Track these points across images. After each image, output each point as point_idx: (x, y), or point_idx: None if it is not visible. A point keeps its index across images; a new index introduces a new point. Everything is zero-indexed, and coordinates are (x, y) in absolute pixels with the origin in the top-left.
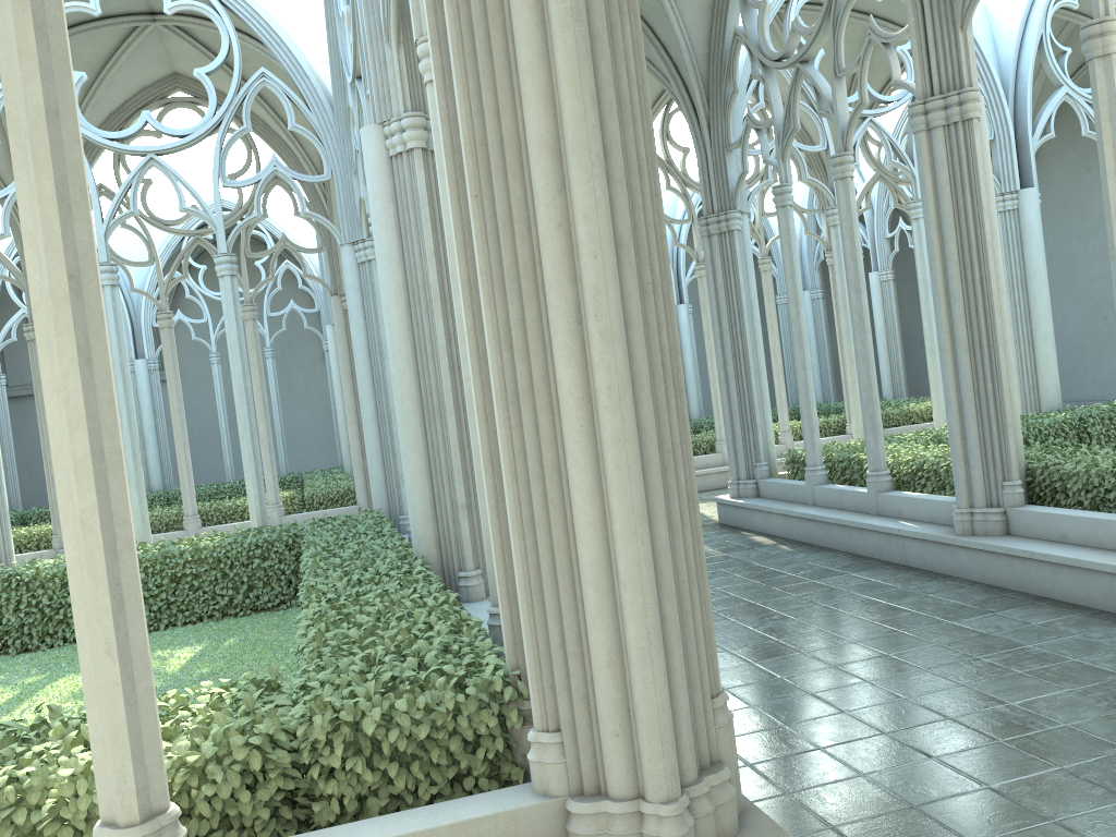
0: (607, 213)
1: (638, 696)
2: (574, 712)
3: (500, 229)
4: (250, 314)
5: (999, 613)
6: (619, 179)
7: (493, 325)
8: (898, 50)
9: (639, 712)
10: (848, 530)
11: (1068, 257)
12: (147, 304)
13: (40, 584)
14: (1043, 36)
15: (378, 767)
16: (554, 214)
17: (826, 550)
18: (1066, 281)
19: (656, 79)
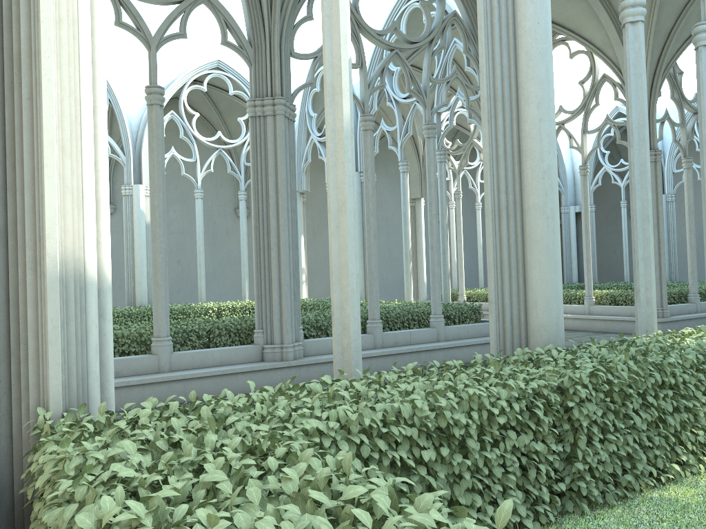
0: None
1: None
2: None
3: None
4: (580, 172)
5: None
6: None
7: None
8: None
9: None
10: None
11: None
12: (669, 157)
13: None
14: None
15: None
16: None
17: None
18: None
19: None
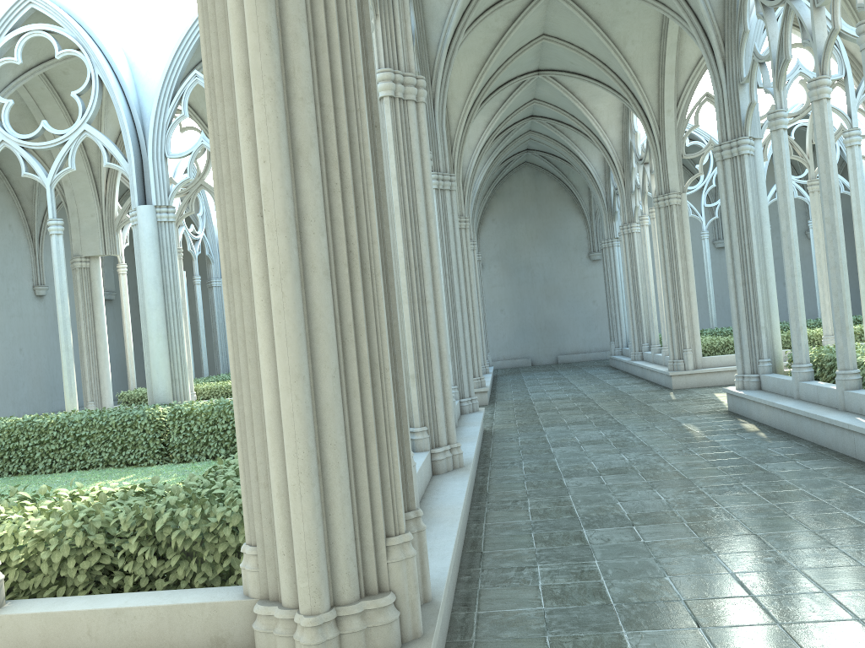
0: (277, 125)
1: (291, 524)
2: (263, 532)
3: (220, 144)
4: None
5: None
6: (301, 97)
7: (221, 220)
8: None
9: (293, 537)
10: (814, 422)
11: None
12: None
13: (194, 417)
14: None
15: (167, 557)
16: (245, 129)
17: (796, 440)
18: None
19: (682, 28)
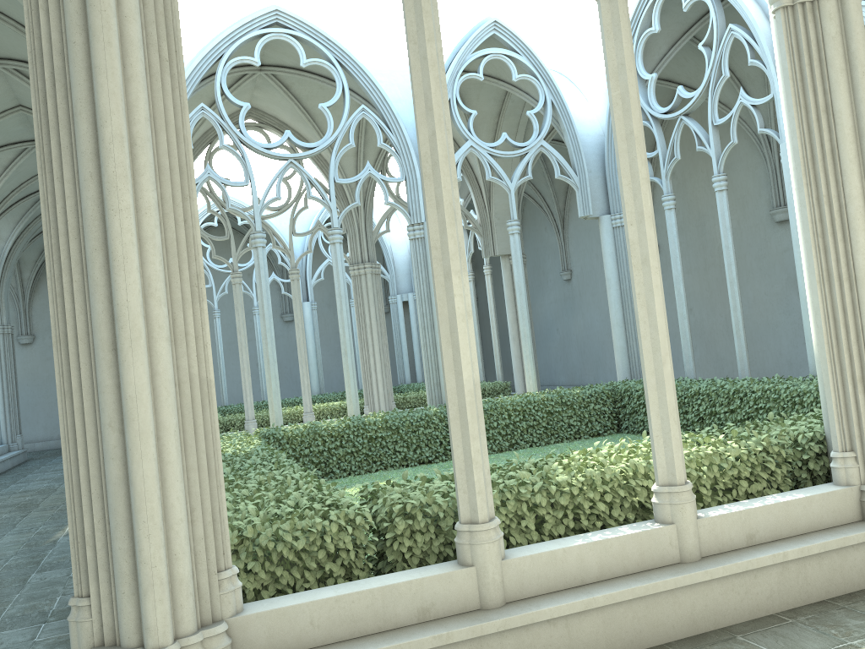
0: None
1: None
2: None
3: None
4: None
5: (47, 623)
6: None
7: None
8: (319, 107)
9: None
10: None
11: (592, 272)
12: None
13: None
14: (451, 100)
15: None
16: None
17: None
18: (592, 291)
19: None
